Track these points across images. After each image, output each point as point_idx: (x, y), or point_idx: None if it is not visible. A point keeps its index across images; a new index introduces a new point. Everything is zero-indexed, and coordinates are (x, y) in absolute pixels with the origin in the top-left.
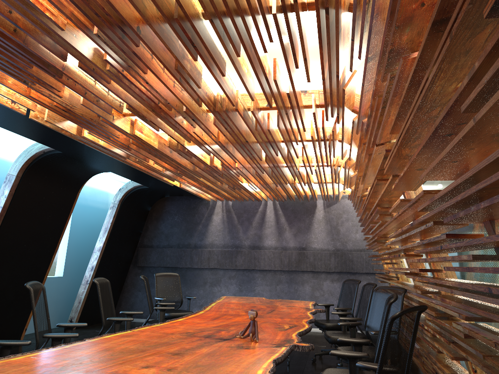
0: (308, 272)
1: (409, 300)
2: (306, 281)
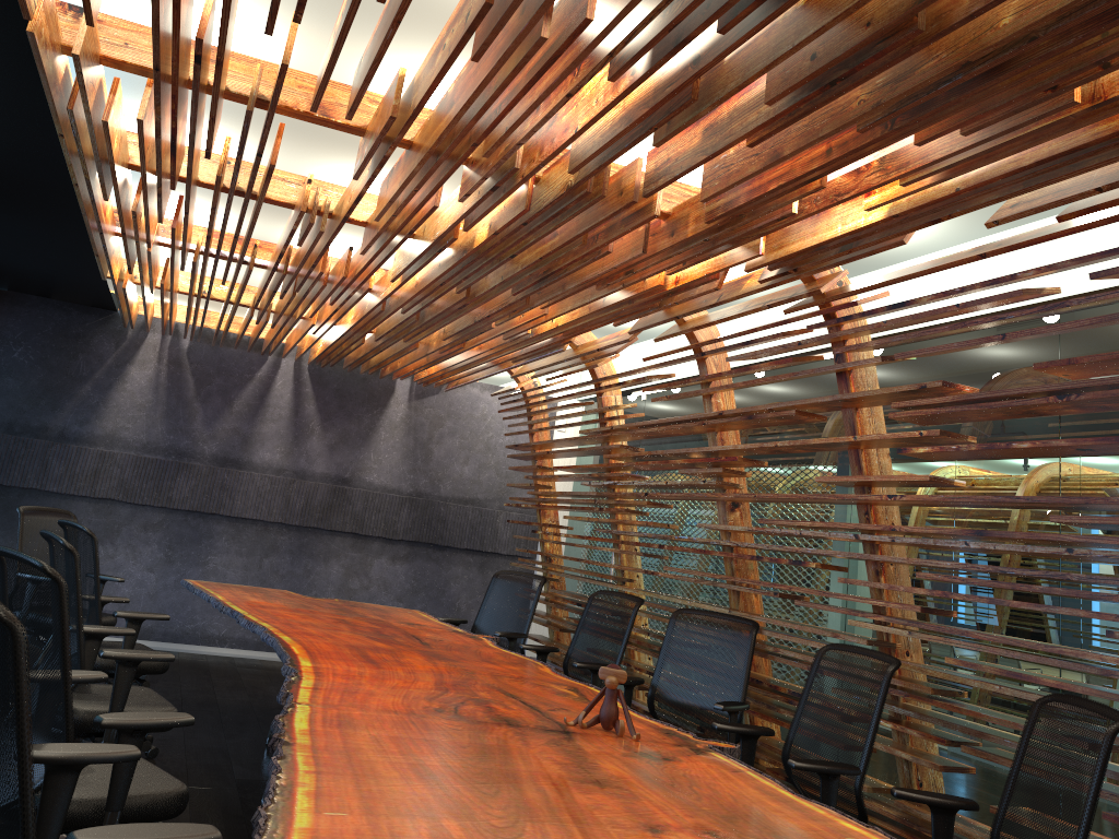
0: (345, 536)
1: (762, 644)
2: (337, 553)
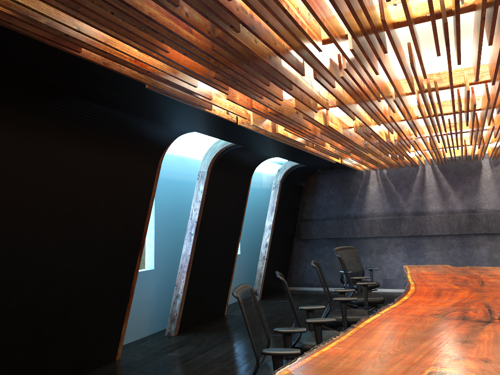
0: (482, 235)
1: None
2: (481, 244)
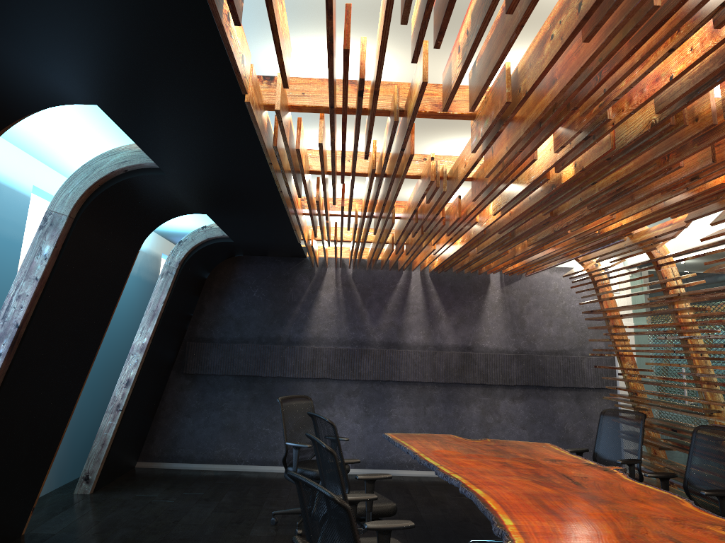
0: (476, 386)
1: None
2: (473, 399)
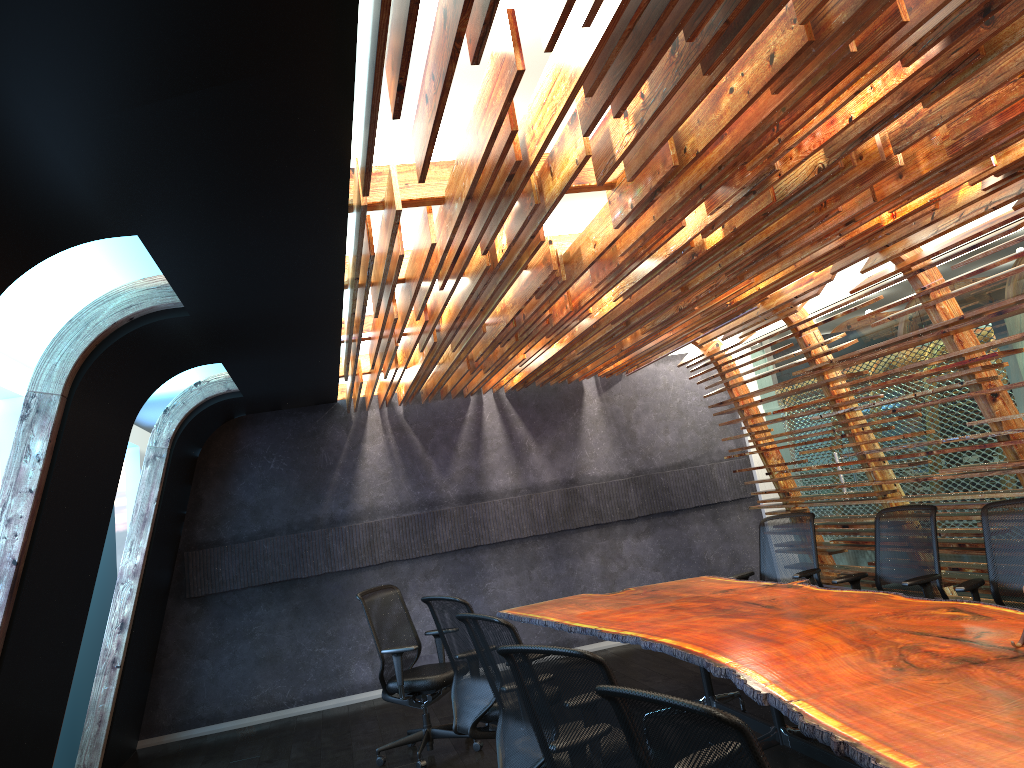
0: (590, 529)
1: None
2: (589, 546)
